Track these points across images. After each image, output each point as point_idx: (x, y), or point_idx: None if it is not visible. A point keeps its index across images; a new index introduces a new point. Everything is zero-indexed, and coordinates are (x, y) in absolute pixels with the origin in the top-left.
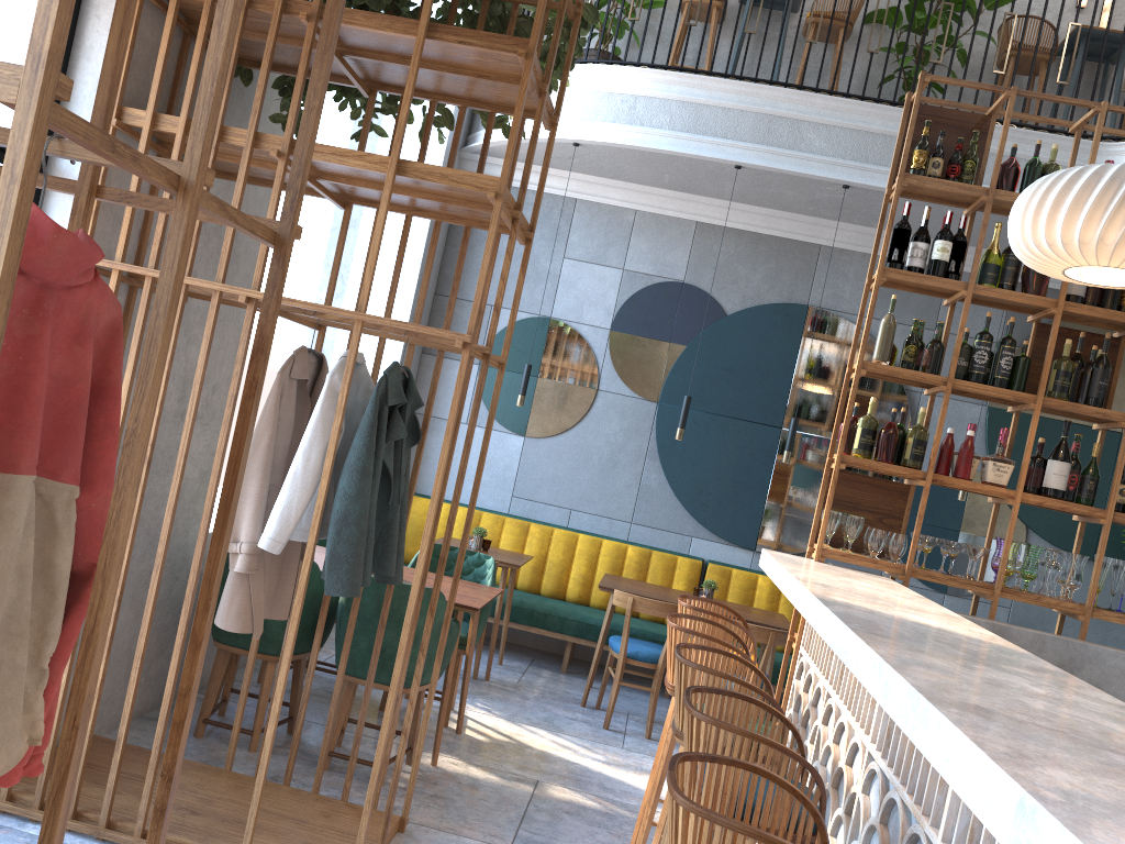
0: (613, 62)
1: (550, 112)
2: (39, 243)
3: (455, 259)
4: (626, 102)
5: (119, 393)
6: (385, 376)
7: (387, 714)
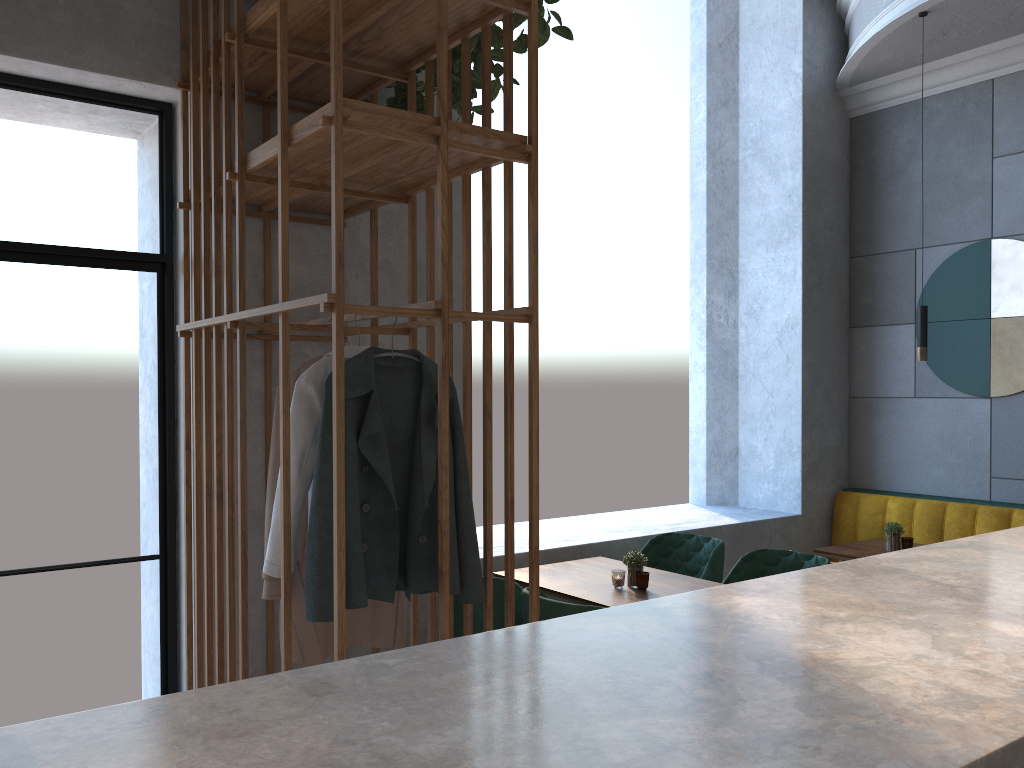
0: None
1: None
2: None
3: (863, 212)
4: None
5: None
6: None
7: None
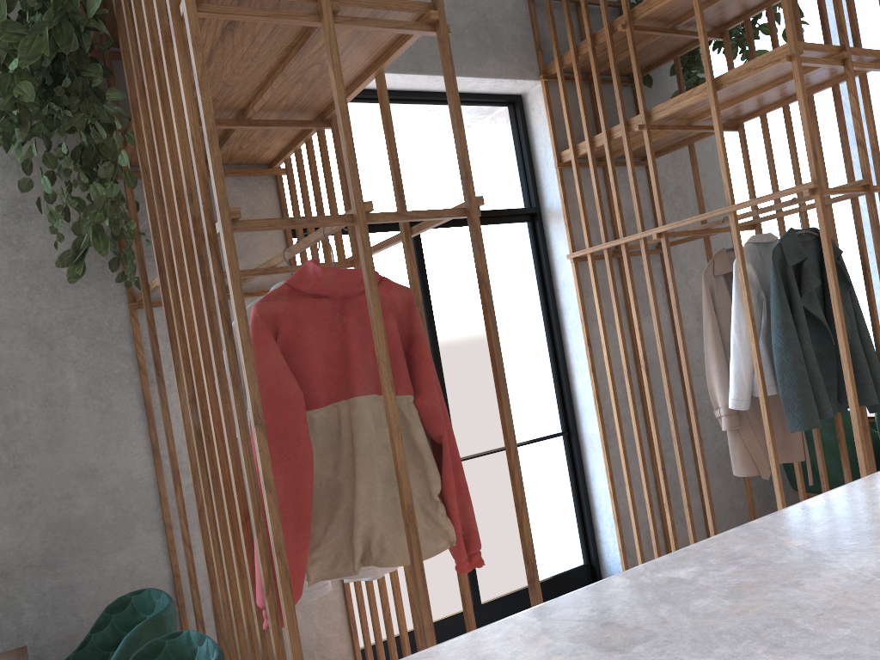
0: None
1: None
2: (320, 279)
3: None
4: None
5: (420, 337)
6: (778, 244)
7: None
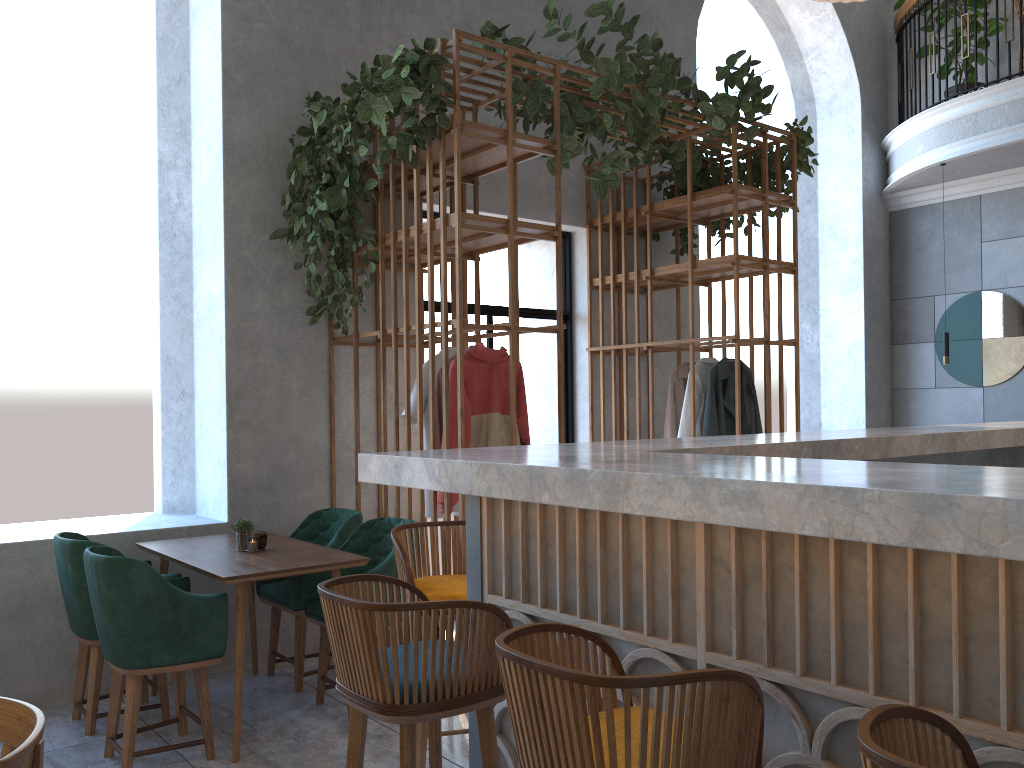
0: (957, 94)
1: (787, 199)
2: (484, 353)
3: (899, 271)
4: (969, 120)
5: (523, 388)
6: (715, 366)
7: None
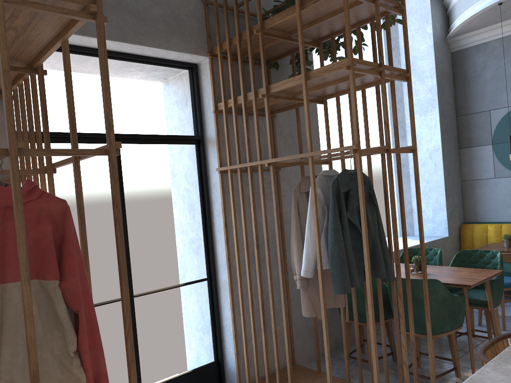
0: None
1: (396, 5)
2: None
3: (461, 95)
4: None
5: (69, 238)
6: (336, 178)
7: (373, 355)
